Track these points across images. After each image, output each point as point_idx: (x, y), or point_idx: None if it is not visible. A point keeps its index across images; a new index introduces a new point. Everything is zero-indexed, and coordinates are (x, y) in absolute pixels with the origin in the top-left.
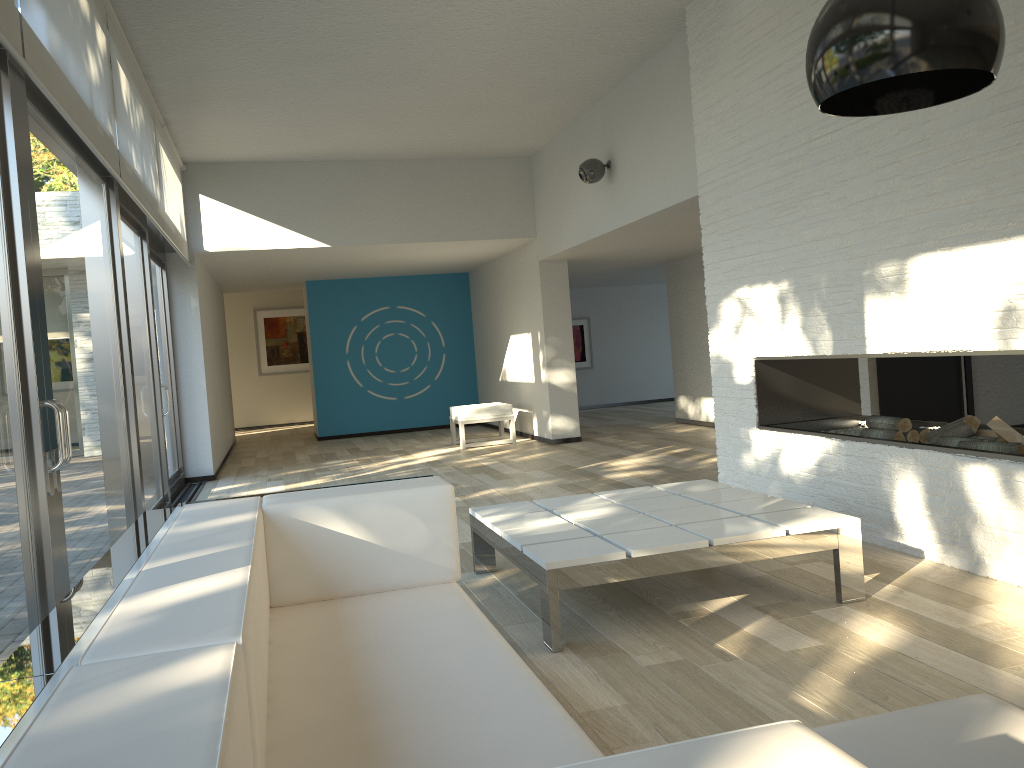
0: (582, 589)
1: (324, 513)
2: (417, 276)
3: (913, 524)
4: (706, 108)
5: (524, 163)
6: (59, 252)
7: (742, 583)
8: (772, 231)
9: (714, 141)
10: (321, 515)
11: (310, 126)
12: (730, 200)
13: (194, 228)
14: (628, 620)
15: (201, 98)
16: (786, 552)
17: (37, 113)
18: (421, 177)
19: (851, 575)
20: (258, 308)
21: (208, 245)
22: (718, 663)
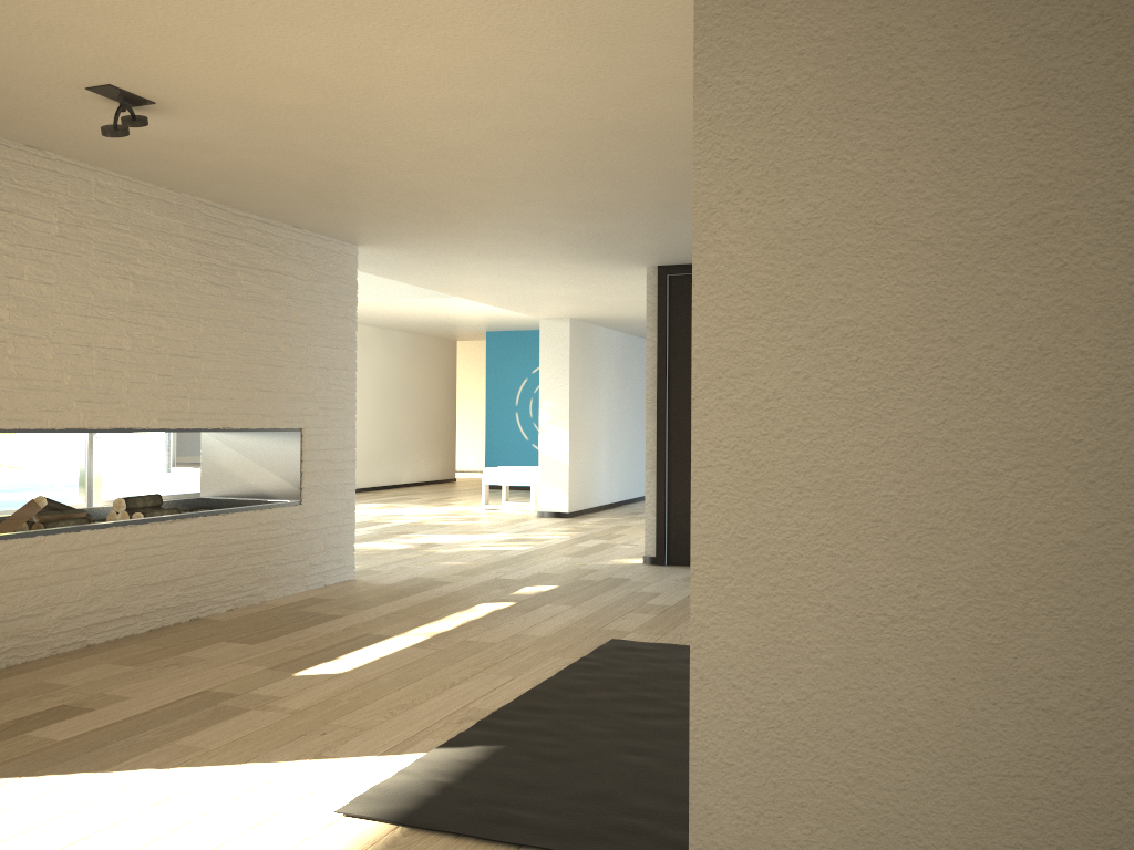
0: None
1: None
2: None
3: None
4: None
5: None
6: None
7: None
8: None
9: None
10: None
11: None
12: None
13: None
14: None
15: None
16: None
17: None
18: None
19: None
20: None
21: None
22: None
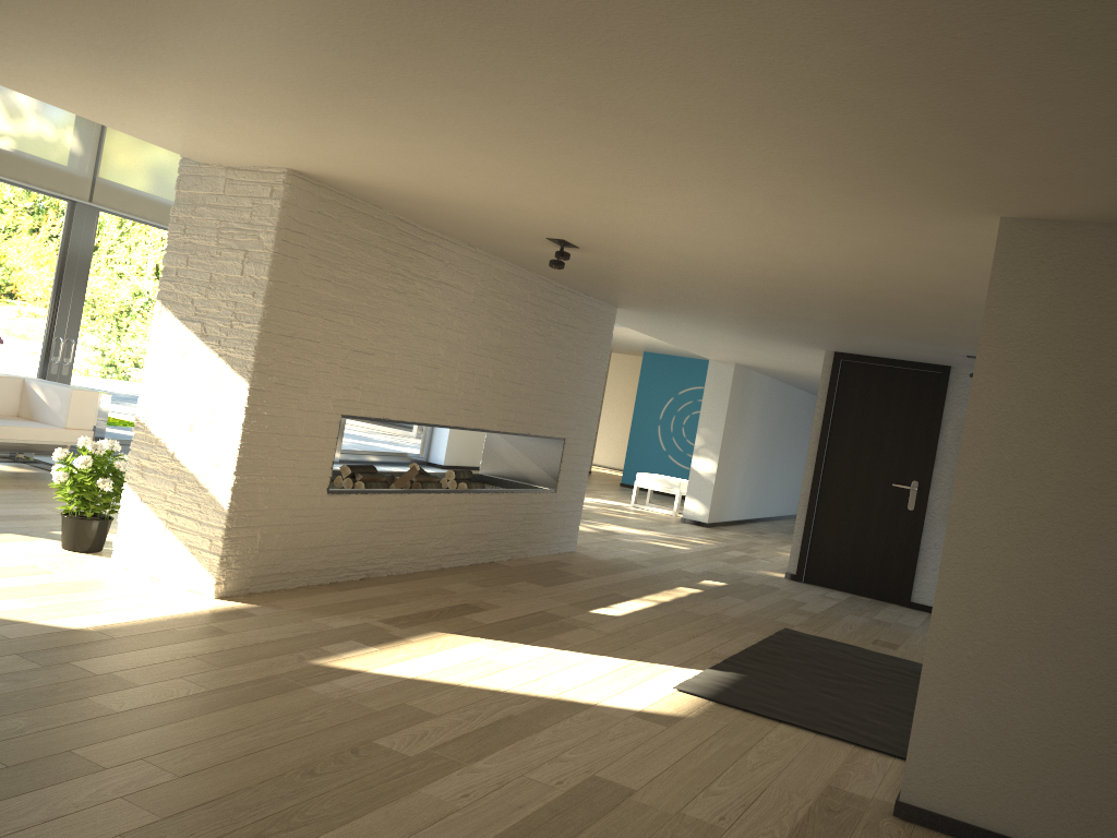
0: None
1: (37, 387)
2: None
3: None
4: None
5: None
6: (135, 281)
7: None
8: None
9: None
10: (36, 387)
11: None
12: None
13: None
14: None
15: None
16: None
17: (129, 220)
18: None
19: None
20: None
21: None
22: None
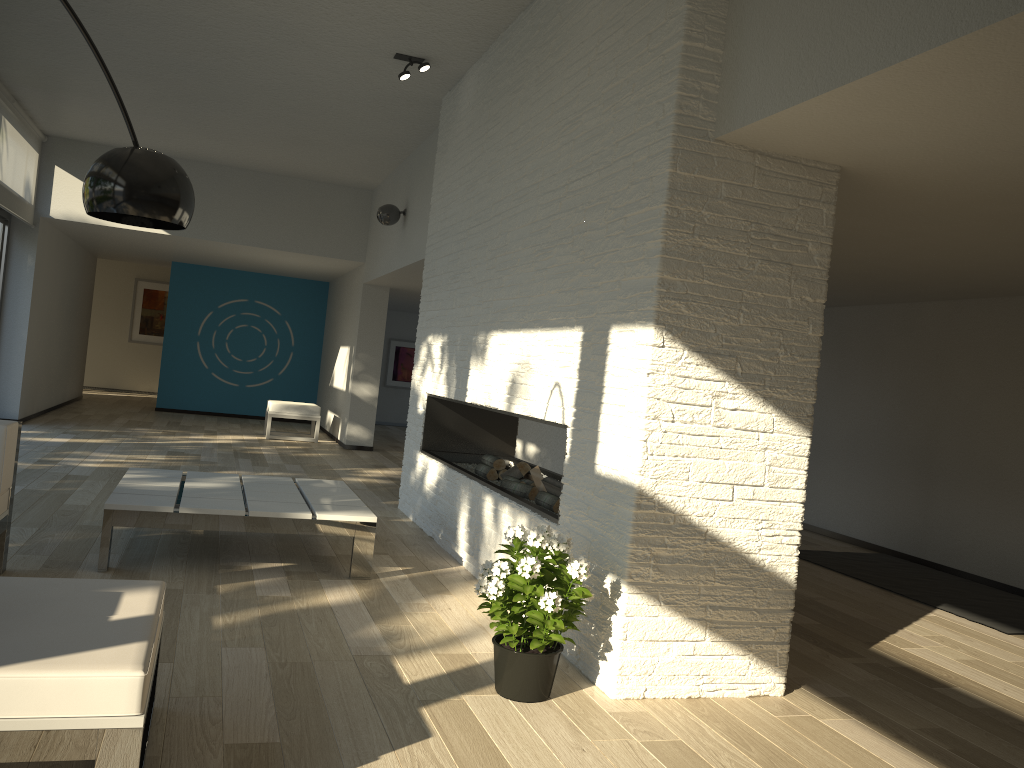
0: (185, 542)
1: None
2: (280, 277)
3: (462, 538)
4: (438, 184)
5: (366, 195)
6: None
7: (306, 557)
8: (447, 293)
9: (437, 212)
10: None
11: (154, 127)
12: (436, 262)
13: (44, 195)
14: (184, 564)
15: (43, 86)
16: (309, 531)
17: None
18: (267, 189)
19: (362, 559)
20: (140, 278)
21: (54, 212)
22: (200, 594)
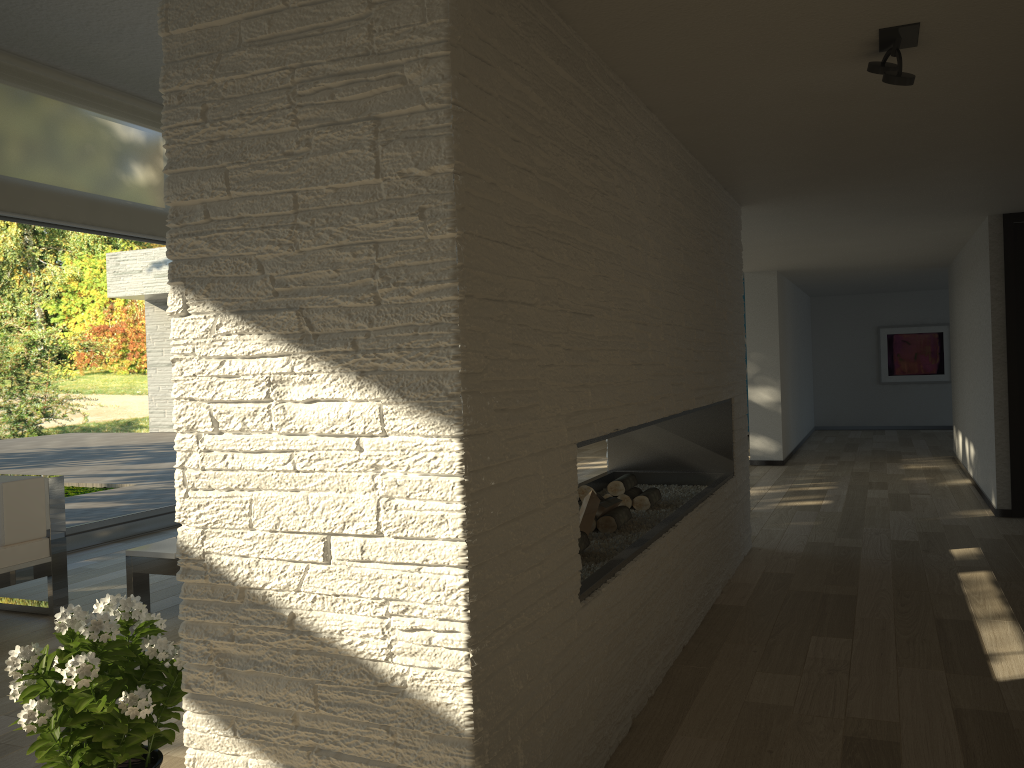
0: None
1: None
2: None
3: None
4: None
5: None
6: (52, 308)
7: None
8: None
9: None
10: None
11: None
12: None
13: None
14: None
15: None
16: None
17: (26, 225)
18: None
19: None
20: None
21: None
22: None
